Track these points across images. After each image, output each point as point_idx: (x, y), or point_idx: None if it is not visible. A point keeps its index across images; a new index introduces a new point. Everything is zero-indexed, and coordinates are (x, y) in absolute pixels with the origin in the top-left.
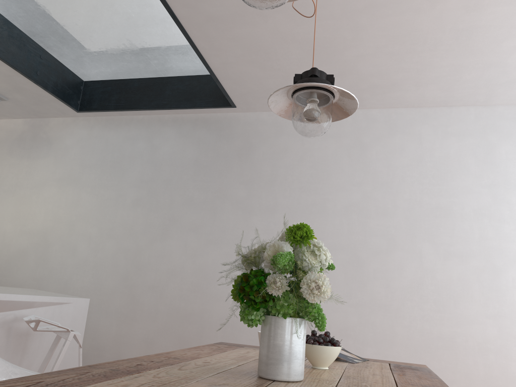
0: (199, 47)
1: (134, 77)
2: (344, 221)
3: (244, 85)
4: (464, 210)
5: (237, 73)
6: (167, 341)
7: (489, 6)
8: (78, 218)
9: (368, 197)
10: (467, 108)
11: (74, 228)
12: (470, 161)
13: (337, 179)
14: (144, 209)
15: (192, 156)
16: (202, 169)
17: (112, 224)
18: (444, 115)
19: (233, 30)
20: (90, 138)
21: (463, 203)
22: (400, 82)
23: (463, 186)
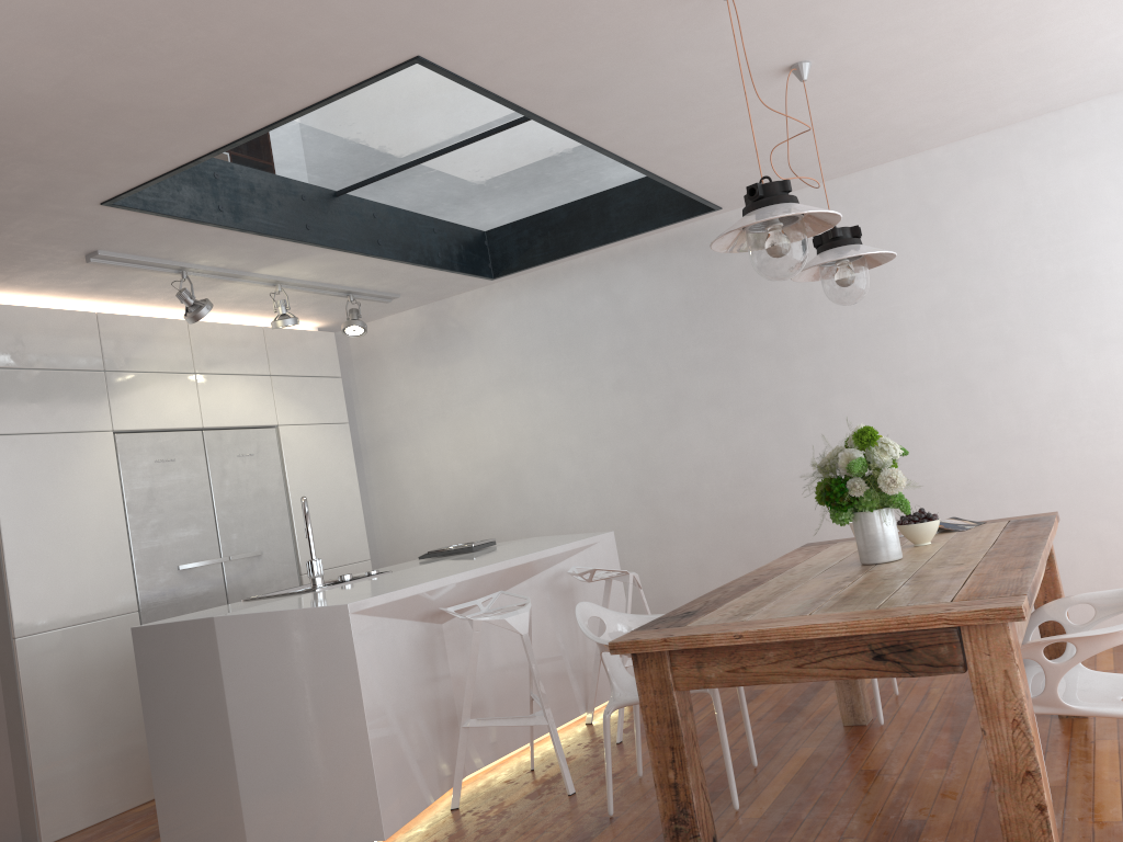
0: (660, 174)
1: (556, 206)
2: (932, 334)
3: (729, 186)
4: (1112, 269)
5: (717, 179)
6: (724, 559)
7: (1049, 26)
8: (545, 428)
9: (958, 288)
10: (1087, 104)
11: (544, 442)
12: (1108, 190)
13: (904, 273)
14: (634, 391)
15: (677, 298)
16: (698, 312)
17: (595, 424)
18: (1051, 127)
19: (704, 149)
20: (521, 310)
21: (1110, 259)
22: (963, 115)
23: (1105, 233)
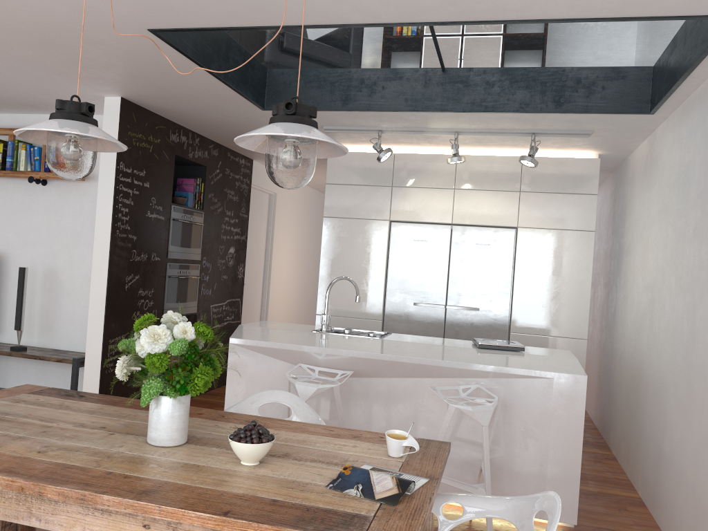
0: (517, 18)
1: (673, 34)
2: None
3: None
4: None
5: None
6: (707, 460)
7: None
8: (666, 263)
9: None
10: None
11: (664, 277)
12: None
13: None
14: (699, 241)
15: None
16: None
17: (681, 269)
18: None
19: None
20: (673, 143)
21: None
22: None
23: None
